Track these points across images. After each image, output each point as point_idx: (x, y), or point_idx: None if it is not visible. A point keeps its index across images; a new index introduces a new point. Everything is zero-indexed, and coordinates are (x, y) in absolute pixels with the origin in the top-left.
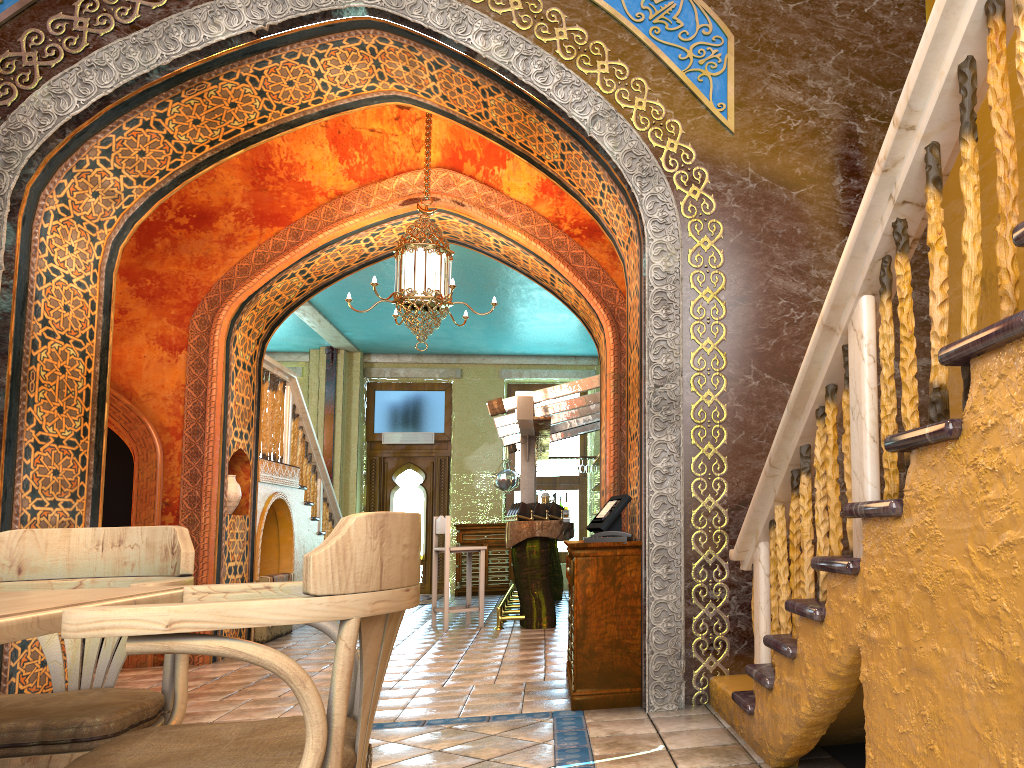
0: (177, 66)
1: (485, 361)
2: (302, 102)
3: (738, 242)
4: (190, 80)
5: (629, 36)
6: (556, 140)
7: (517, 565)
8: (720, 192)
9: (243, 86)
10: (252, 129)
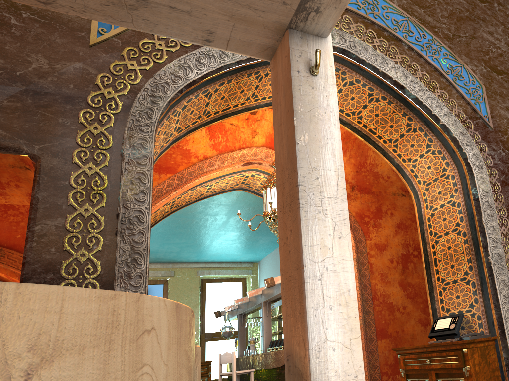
0: (244, 62)
1: (189, 266)
2: (265, 96)
3: (504, 179)
4: (242, 72)
5: (445, 80)
6: (405, 126)
7: (280, 378)
8: (492, 155)
9: (255, 81)
10: (235, 108)
